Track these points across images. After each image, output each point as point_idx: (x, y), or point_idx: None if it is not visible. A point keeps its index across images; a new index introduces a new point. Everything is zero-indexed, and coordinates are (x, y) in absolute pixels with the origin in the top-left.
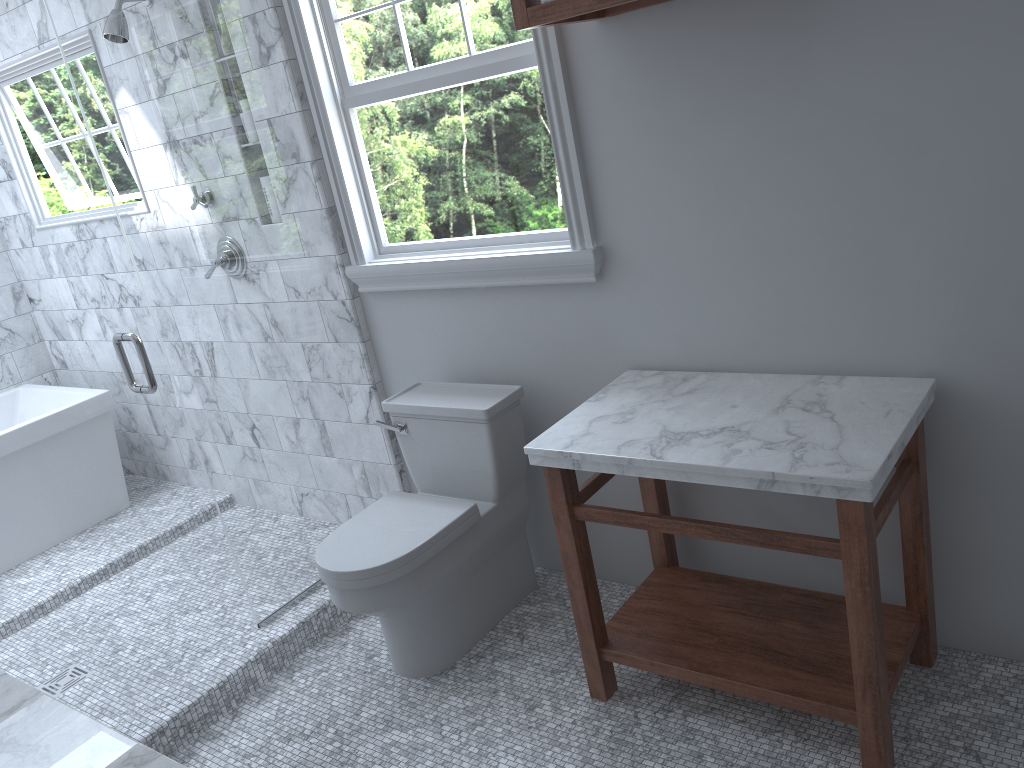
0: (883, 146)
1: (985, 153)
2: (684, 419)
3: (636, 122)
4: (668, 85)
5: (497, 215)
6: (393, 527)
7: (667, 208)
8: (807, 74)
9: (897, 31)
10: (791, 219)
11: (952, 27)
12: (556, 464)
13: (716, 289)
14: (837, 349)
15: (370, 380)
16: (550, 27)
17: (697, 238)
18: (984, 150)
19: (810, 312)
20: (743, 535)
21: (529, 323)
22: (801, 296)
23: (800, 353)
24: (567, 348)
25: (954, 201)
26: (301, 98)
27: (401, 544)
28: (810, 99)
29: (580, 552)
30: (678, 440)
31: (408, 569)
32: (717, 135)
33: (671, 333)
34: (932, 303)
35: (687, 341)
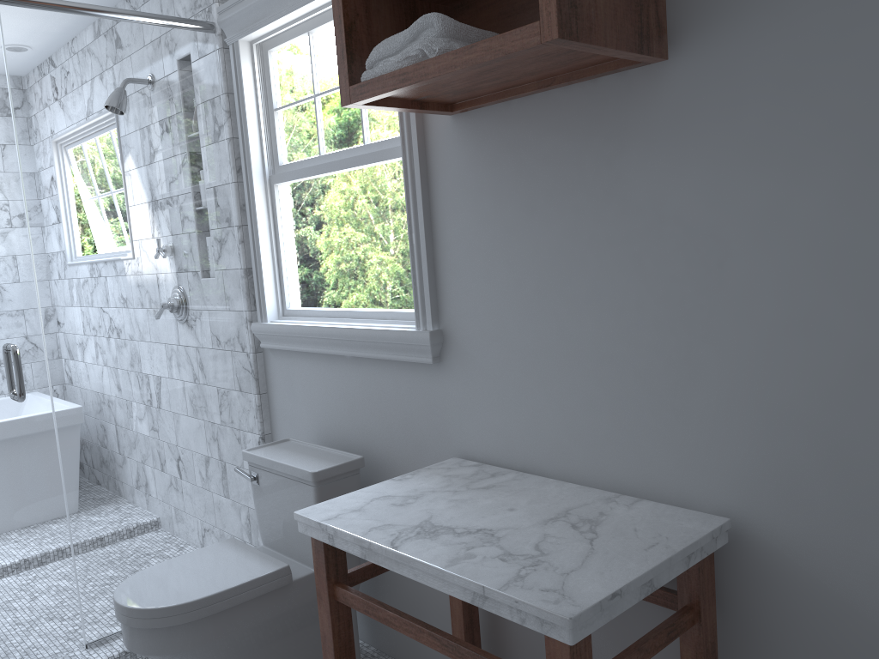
0: (686, 256)
1: (784, 273)
2: (455, 513)
3: (476, 212)
4: (503, 179)
5: None
6: (202, 572)
7: (496, 299)
8: (619, 176)
9: (701, 138)
10: (600, 323)
11: (753, 137)
12: (317, 535)
13: (533, 386)
14: (638, 468)
15: (260, 430)
16: (413, 119)
17: (519, 332)
18: (783, 269)
19: (614, 424)
20: (466, 655)
21: (382, 397)
22: (607, 405)
23: (604, 466)
24: (409, 426)
25: (753, 322)
26: (238, 171)
27: (194, 591)
28: (621, 202)
29: (338, 637)
30: (429, 533)
31: (190, 618)
32: (540, 231)
33: (493, 426)
34: (730, 432)
35: (506, 436)
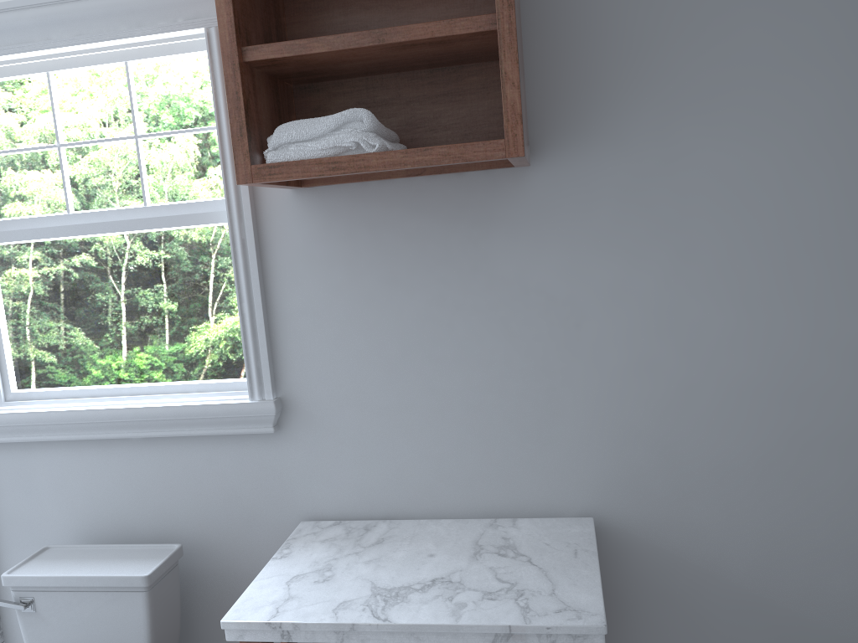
0: (548, 319)
1: (627, 330)
2: (389, 572)
3: (325, 283)
4: (359, 253)
5: (58, 362)
6: None
7: (352, 363)
8: (486, 255)
9: (560, 229)
10: (469, 377)
11: (601, 231)
12: (260, 637)
13: (397, 439)
14: (508, 493)
15: None
16: (244, 189)
17: (380, 392)
18: (627, 327)
19: (484, 460)
20: None
21: (191, 475)
22: (476, 446)
23: (474, 498)
24: (234, 500)
25: (605, 367)
26: None
27: None
28: (488, 276)
29: None
30: (395, 597)
31: None
32: (404, 300)
33: (349, 482)
34: (588, 451)
35: (365, 490)
